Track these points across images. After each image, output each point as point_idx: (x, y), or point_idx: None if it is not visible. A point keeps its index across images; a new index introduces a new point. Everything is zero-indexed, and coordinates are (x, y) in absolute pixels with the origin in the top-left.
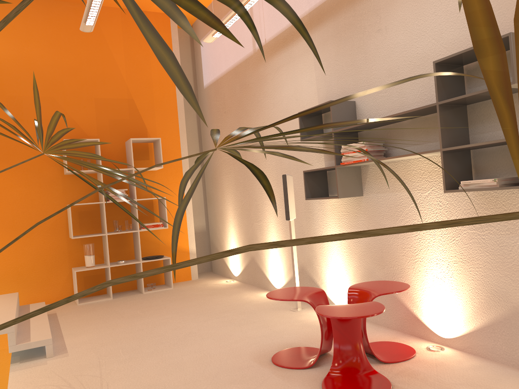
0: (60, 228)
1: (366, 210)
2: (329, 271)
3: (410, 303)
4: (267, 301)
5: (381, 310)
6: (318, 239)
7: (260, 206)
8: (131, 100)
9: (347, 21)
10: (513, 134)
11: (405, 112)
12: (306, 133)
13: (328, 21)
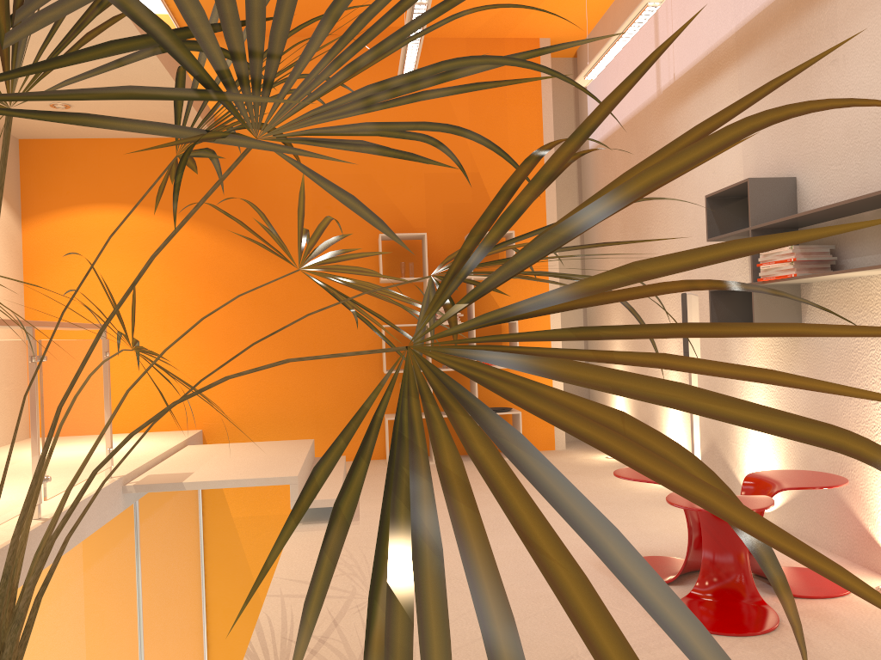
0: (372, 358)
1: (805, 357)
2: (750, 452)
3: (864, 513)
4: (655, 491)
5: (763, 506)
6: (317, 356)
7: (659, 341)
8: (475, 174)
9: (789, 46)
10: (437, 298)
11: (849, 200)
12: (717, 228)
13: (761, 45)
